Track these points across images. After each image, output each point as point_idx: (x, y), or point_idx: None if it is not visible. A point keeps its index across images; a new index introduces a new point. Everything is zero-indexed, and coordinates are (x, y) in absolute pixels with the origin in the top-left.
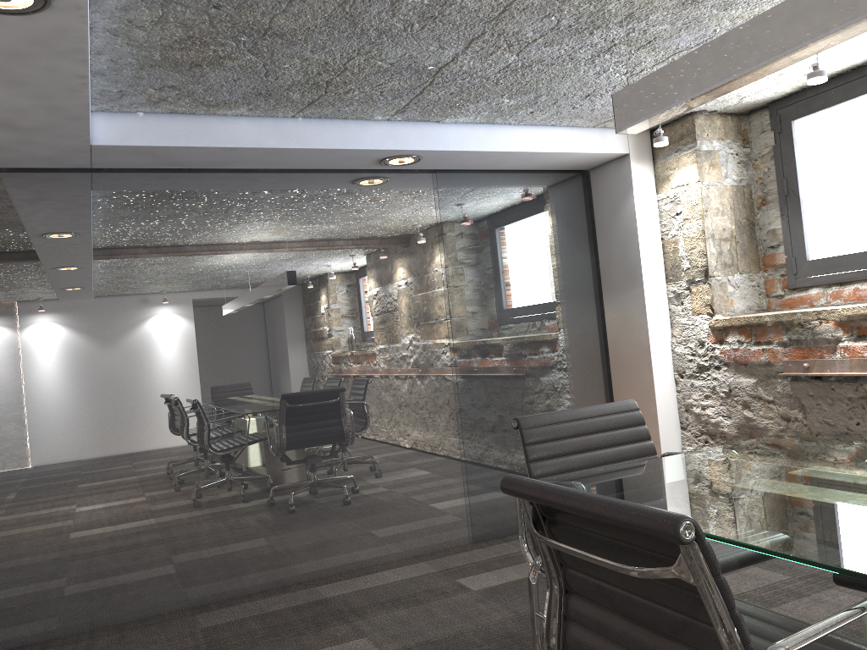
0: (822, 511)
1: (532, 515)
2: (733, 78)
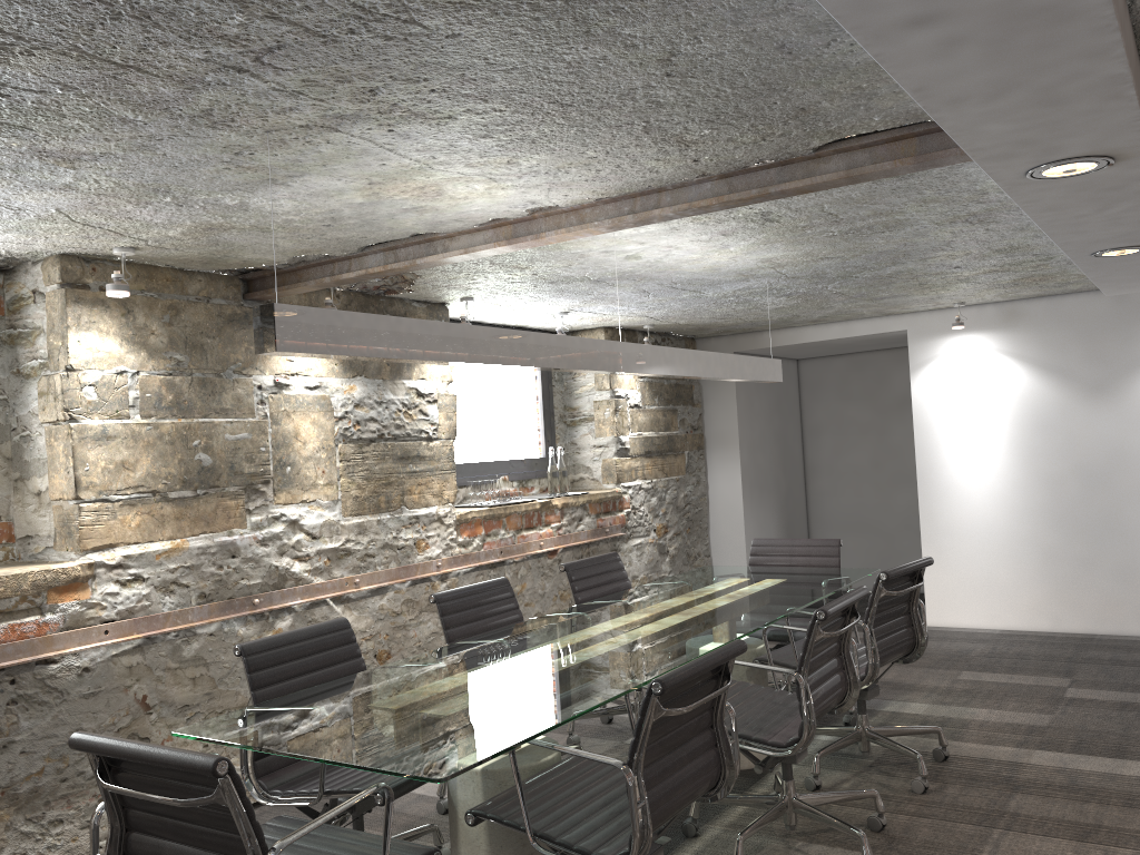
0: (535, 689)
1: (660, 705)
2: (404, 358)
